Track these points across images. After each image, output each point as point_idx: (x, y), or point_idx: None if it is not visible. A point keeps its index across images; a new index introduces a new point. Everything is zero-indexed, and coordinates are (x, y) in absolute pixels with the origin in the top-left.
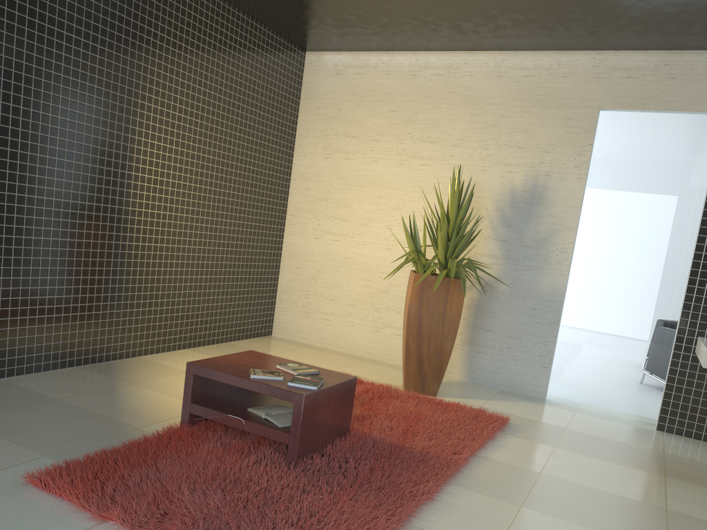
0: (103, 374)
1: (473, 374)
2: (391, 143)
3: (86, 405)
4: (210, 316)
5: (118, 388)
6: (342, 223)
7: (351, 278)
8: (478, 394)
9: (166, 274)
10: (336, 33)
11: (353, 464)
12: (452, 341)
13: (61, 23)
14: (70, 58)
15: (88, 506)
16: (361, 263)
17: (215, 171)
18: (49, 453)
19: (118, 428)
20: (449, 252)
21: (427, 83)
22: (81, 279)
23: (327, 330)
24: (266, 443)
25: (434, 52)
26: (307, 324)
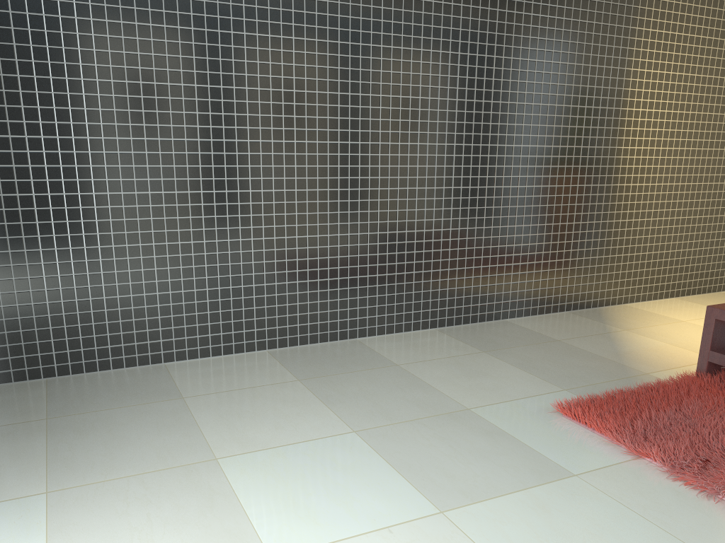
0: (594, 319)
1: None
2: None
3: (587, 347)
4: (702, 261)
5: (613, 334)
6: None
7: None
8: None
9: (656, 216)
10: None
11: None
12: None
13: None
14: None
15: (621, 440)
16: None
17: (717, 93)
18: (566, 387)
19: (625, 372)
20: None
21: None
22: (574, 225)
23: None
24: None
25: None
26: None
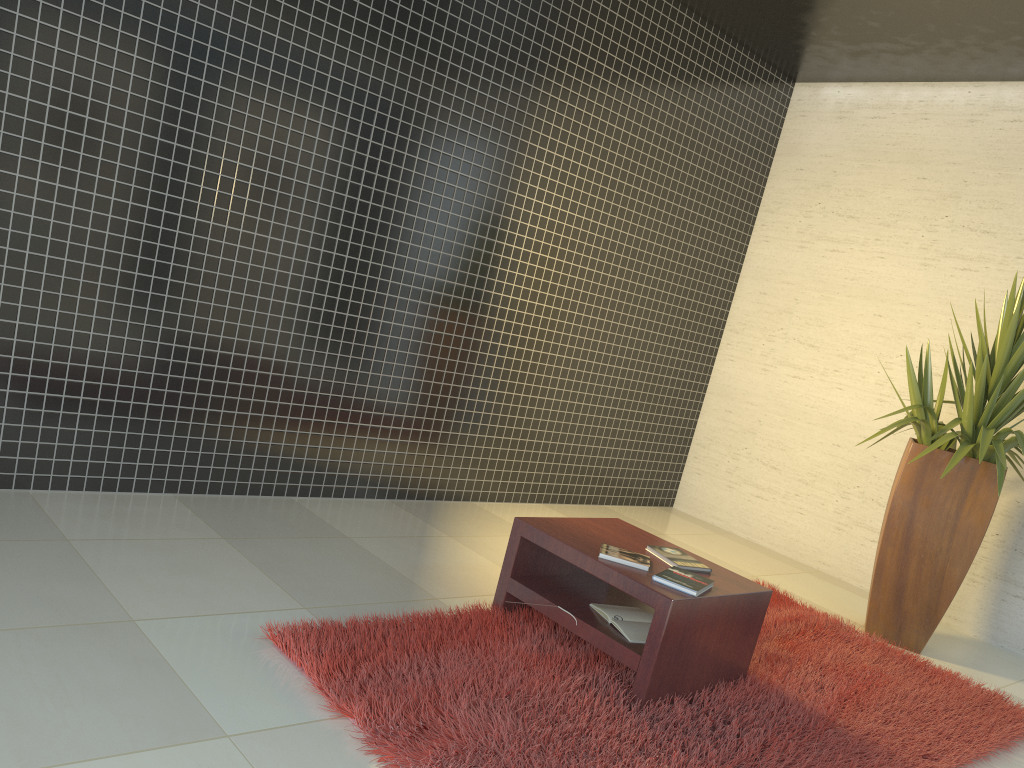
0: (418, 516)
1: (998, 631)
2: (912, 231)
3: (381, 552)
4: (584, 462)
5: (430, 539)
6: (809, 350)
7: (810, 439)
8: (1001, 667)
9: (529, 392)
10: (846, 51)
11: (736, 729)
12: (964, 567)
13: (438, 30)
14: (444, 78)
15: (326, 689)
16: (830, 418)
17: (624, 252)
18: (310, 605)
19: (409, 593)
20: (983, 417)
21: (994, 134)
22: (412, 382)
23: (758, 513)
24: (607, 662)
25: (1015, 84)
26: (729, 498)
